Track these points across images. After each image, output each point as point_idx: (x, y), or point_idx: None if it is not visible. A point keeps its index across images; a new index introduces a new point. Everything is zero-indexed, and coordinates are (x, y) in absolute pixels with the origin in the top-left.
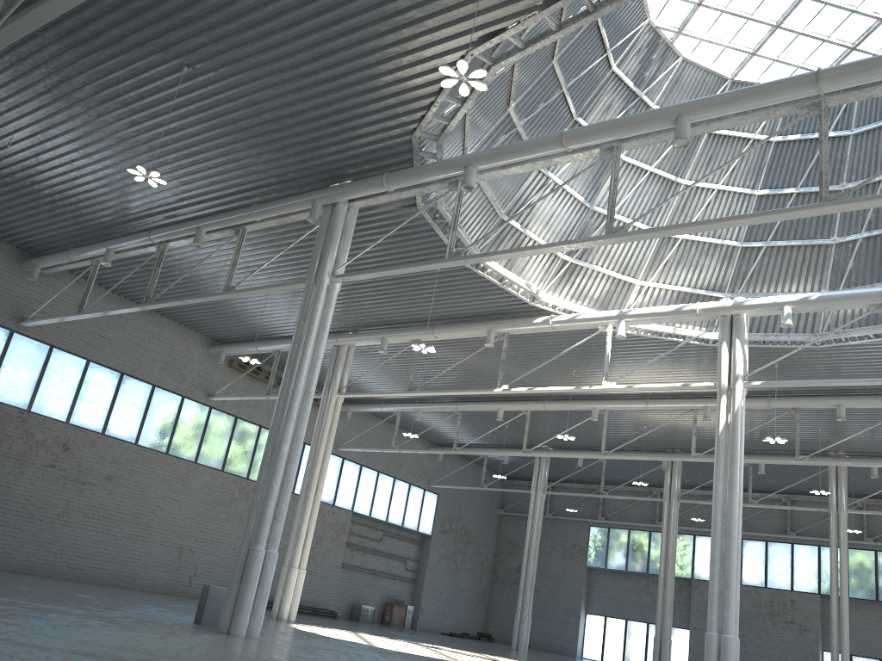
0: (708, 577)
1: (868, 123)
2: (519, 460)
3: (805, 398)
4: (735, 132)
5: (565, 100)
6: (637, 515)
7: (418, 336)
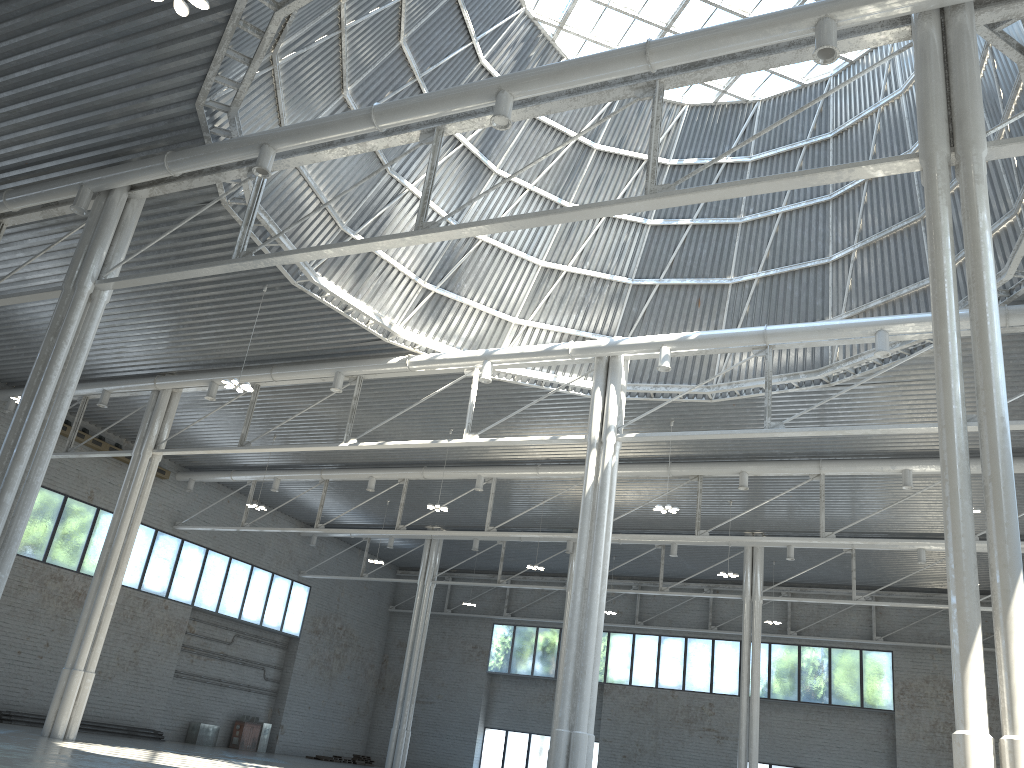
0: (622, 680)
1: (767, 149)
2: (411, 546)
3: (707, 463)
4: (626, 151)
5: (421, 92)
6: (547, 610)
7: (253, 378)
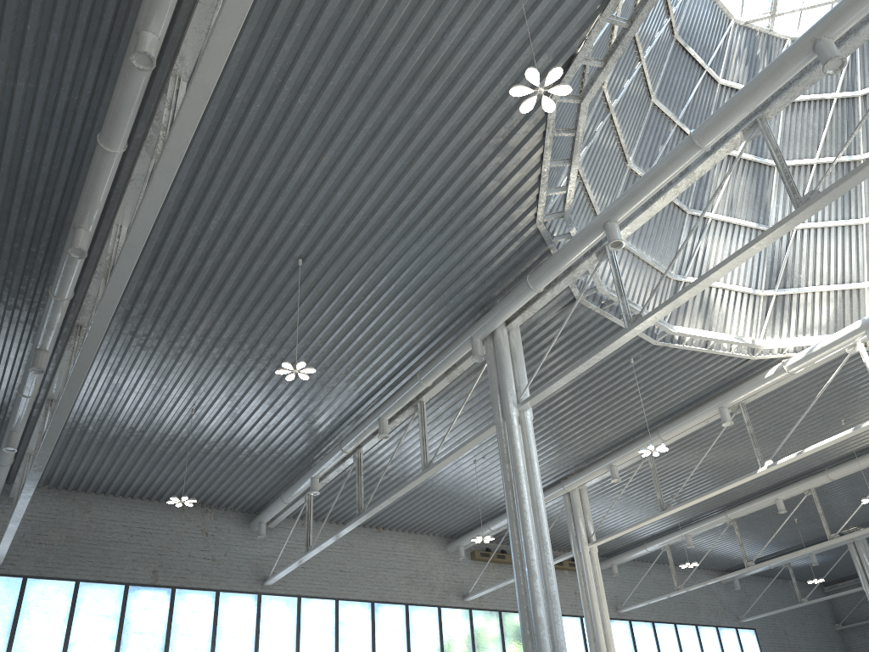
0: None
1: None
2: (831, 557)
3: None
4: None
5: (684, 133)
6: None
7: (645, 447)
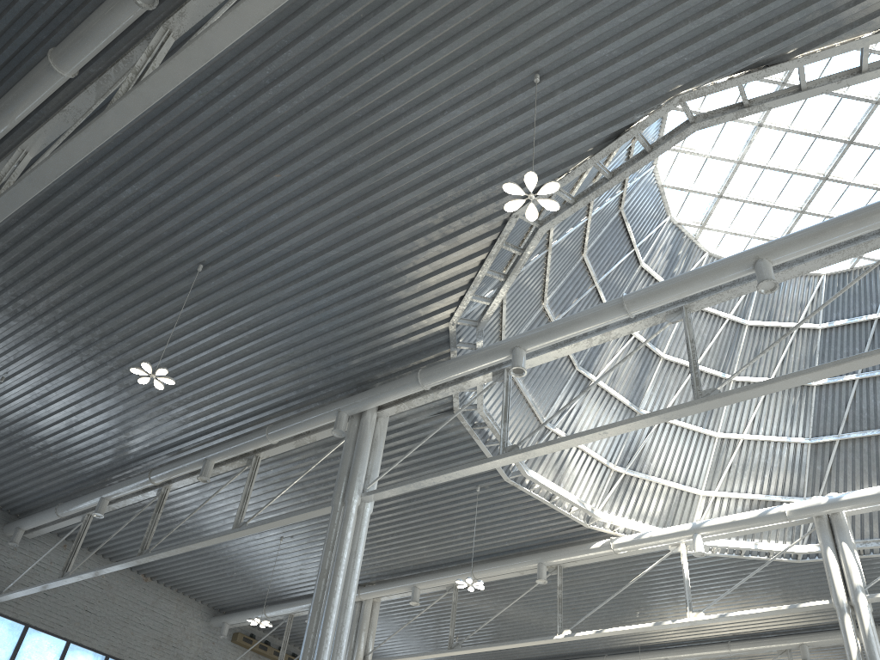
0: None
1: None
2: None
3: None
4: (776, 322)
5: (598, 296)
6: None
7: (455, 579)
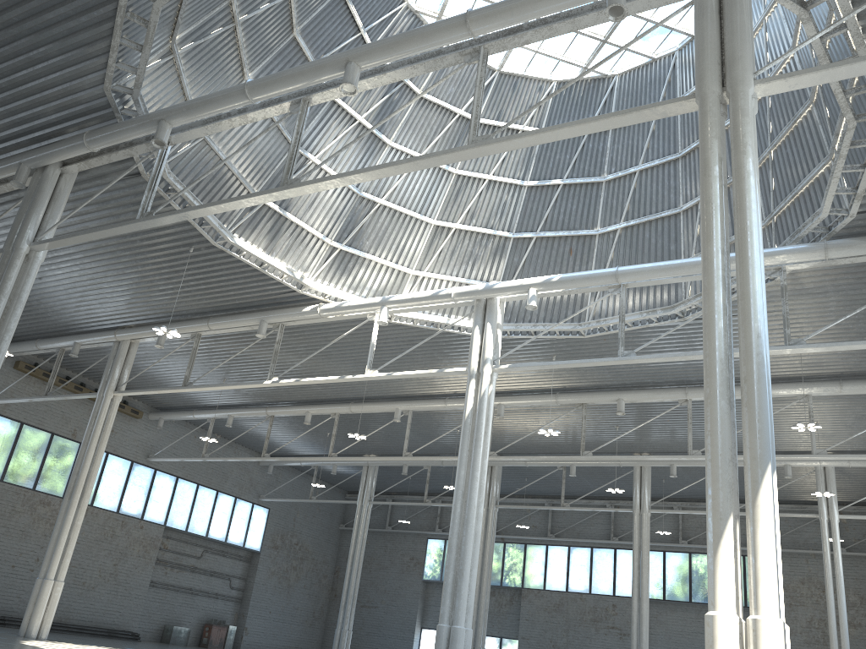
0: (537, 585)
1: None
2: (355, 472)
3: (589, 393)
4: (504, 122)
5: None
6: None
7: (194, 328)
